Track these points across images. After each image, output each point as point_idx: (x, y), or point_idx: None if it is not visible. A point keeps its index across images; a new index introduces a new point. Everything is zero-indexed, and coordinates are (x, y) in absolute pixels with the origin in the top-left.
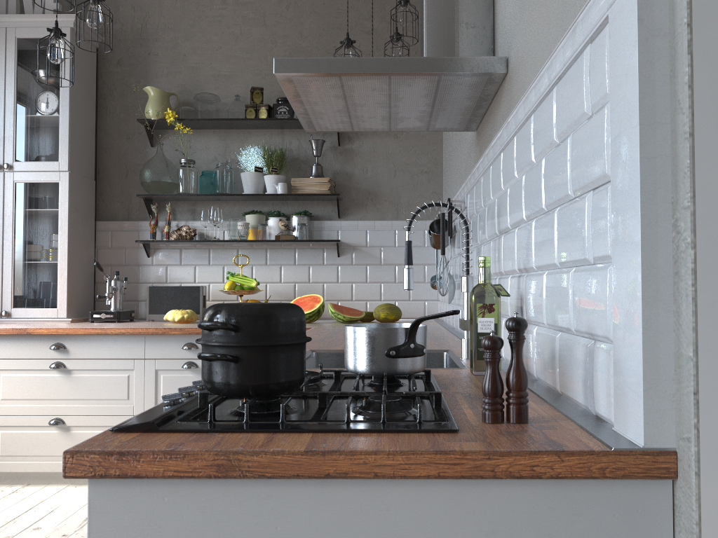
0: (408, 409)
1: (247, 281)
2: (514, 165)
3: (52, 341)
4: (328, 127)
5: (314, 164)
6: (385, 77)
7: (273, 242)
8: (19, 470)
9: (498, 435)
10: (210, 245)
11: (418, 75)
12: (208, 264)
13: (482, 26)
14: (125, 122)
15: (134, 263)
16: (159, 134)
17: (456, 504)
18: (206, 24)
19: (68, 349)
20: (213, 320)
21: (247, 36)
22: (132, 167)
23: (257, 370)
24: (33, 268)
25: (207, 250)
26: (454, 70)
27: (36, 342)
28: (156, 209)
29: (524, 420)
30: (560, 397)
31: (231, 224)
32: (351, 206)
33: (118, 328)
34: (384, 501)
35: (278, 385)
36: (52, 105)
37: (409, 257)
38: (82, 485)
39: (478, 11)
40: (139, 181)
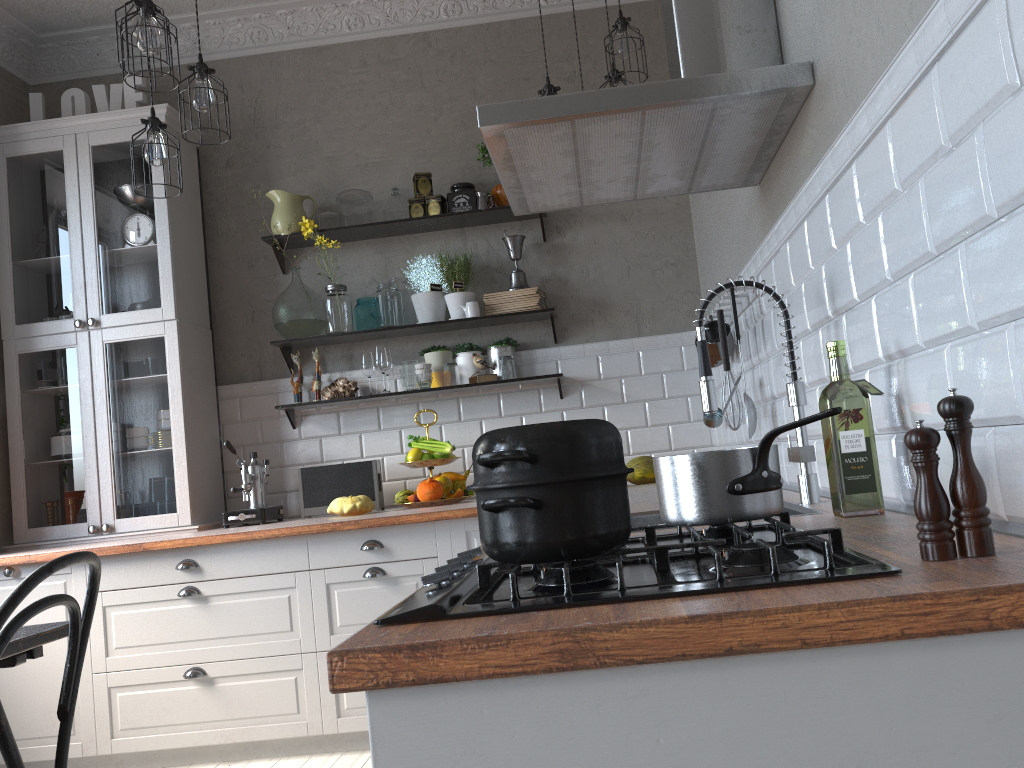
0: (796, 557)
1: (437, 447)
2: (856, 206)
3: (178, 558)
4: (547, 203)
5: (513, 271)
6: (638, 113)
7: (468, 386)
8: (149, 748)
9: (967, 571)
10: (378, 402)
11: (685, 104)
12: (378, 429)
13: (762, 28)
14: (244, 244)
15: (276, 438)
16: (292, 255)
17: (932, 677)
18: (342, 96)
19: (201, 566)
20: (495, 451)
21: (400, 106)
22: (260, 306)
23: (571, 518)
24: (139, 460)
25: (375, 409)
26: (737, 90)
27: (156, 561)
28: (299, 360)
29: (991, 551)
30: (1010, 524)
31: (406, 368)
32: (571, 324)
33: (268, 530)
34: (820, 683)
35: (601, 538)
36: (145, 231)
37: (706, 364)
38: (238, 761)
39: (753, 8)
40: (270, 323)
